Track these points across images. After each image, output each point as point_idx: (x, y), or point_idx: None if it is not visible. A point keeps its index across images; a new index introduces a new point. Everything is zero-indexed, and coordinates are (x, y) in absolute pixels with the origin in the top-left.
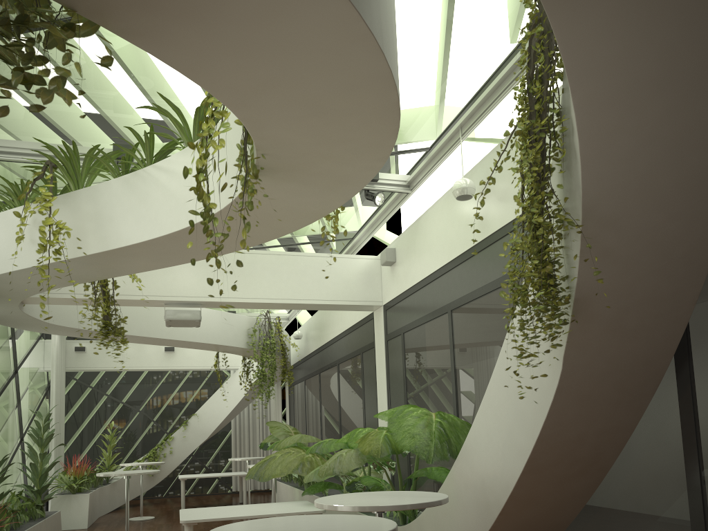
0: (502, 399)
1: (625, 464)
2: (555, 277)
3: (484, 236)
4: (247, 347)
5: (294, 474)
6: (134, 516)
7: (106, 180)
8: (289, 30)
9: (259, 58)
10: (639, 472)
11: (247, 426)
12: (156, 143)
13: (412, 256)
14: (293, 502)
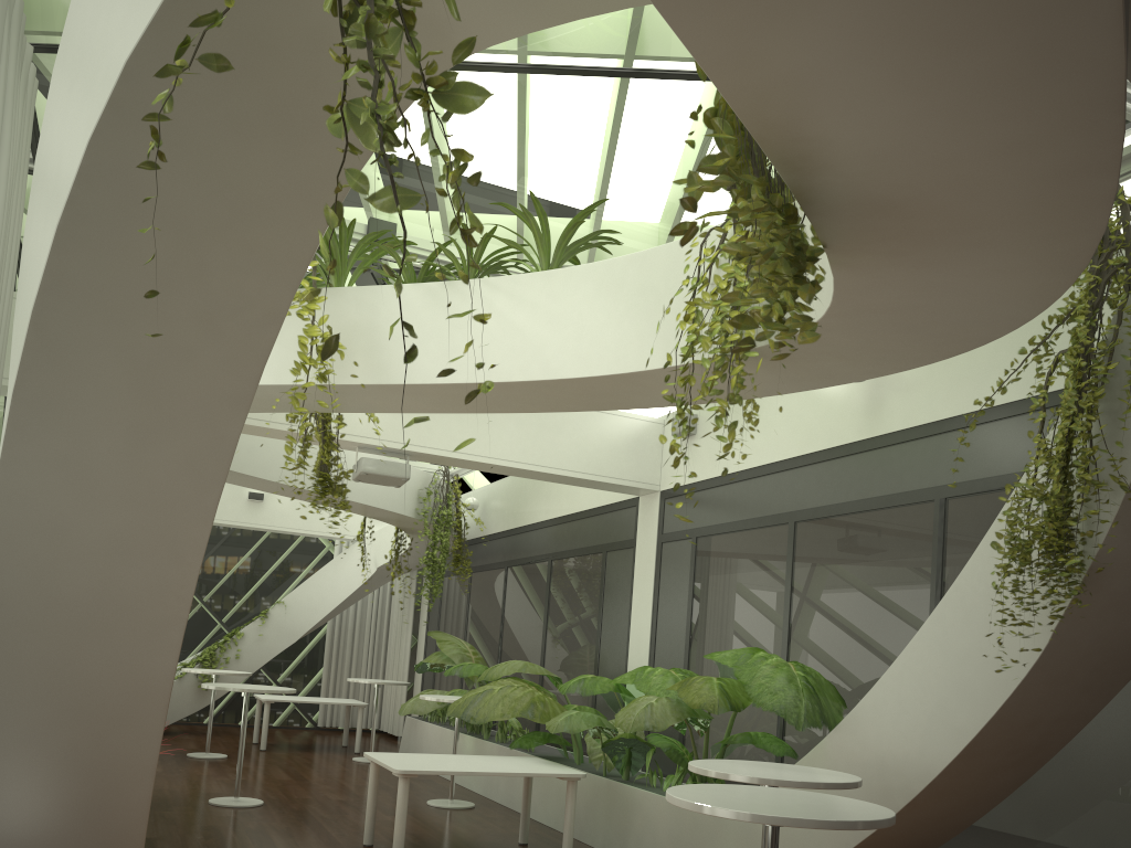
0: (933, 664)
1: (1064, 759)
2: (1074, 539)
3: (871, 434)
4: (416, 516)
5: None
6: (190, 751)
7: (382, 278)
8: (990, 284)
9: (928, 294)
10: (1085, 771)
11: (351, 629)
12: (418, 222)
13: None
14: (521, 758)
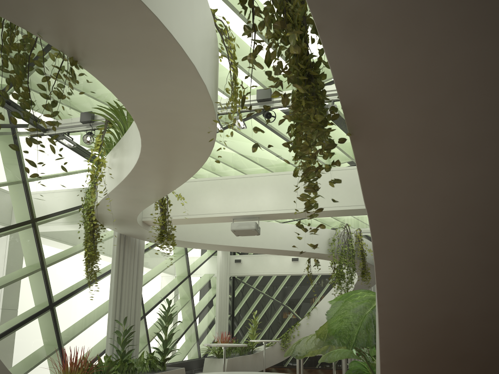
0: None
1: None
2: (313, 83)
3: None
4: (328, 253)
5: None
6: None
7: None
8: None
9: None
10: None
11: None
12: None
13: None
14: None
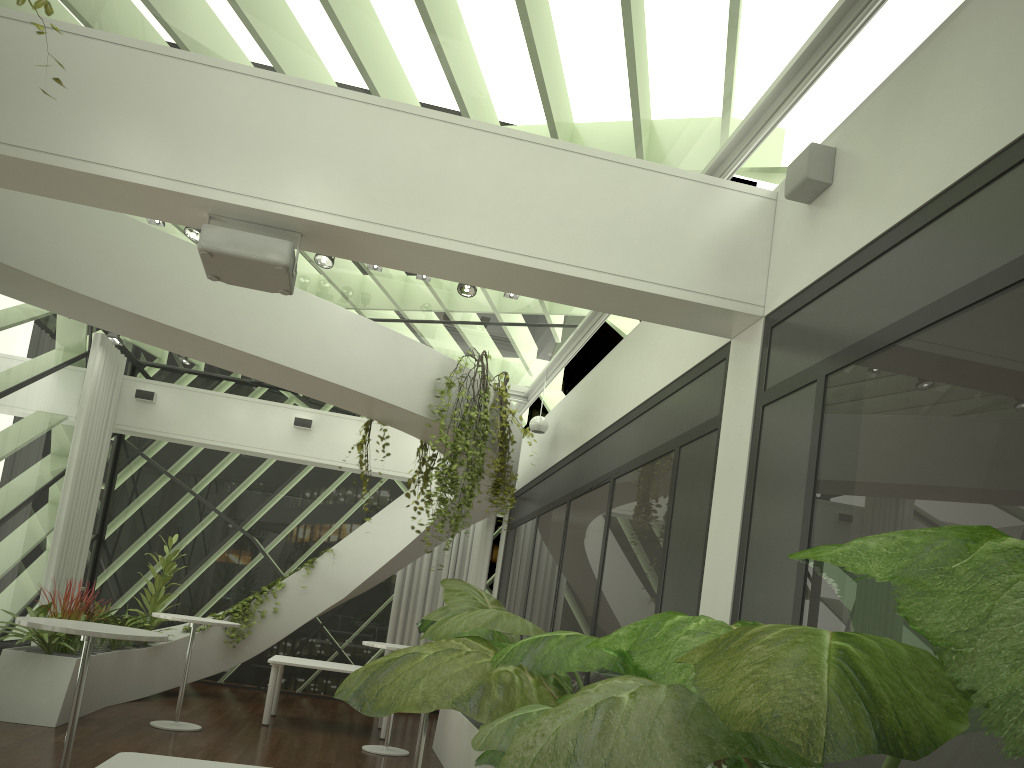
0: None
1: None
2: None
3: None
4: (429, 416)
5: None
6: (168, 718)
7: None
8: None
9: None
10: None
11: (422, 591)
12: None
13: (904, 140)
14: None
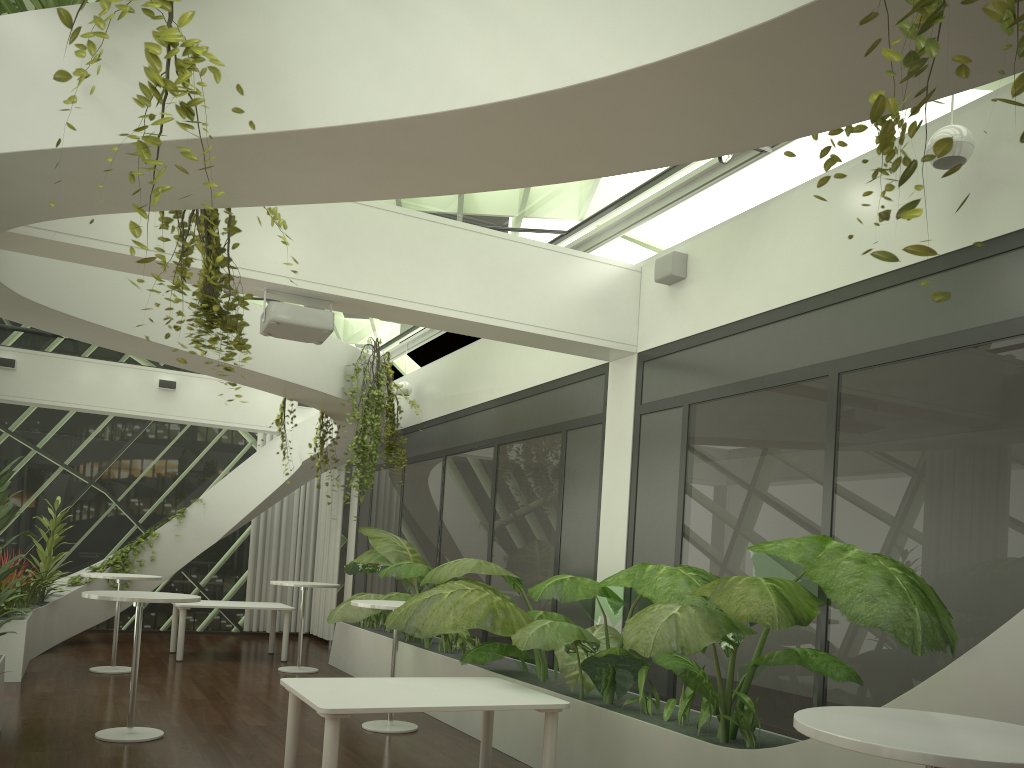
0: None
1: None
2: None
3: (967, 241)
4: (342, 397)
5: None
6: (96, 664)
7: None
8: None
9: None
10: None
11: (277, 529)
12: None
13: (736, 270)
14: (481, 681)
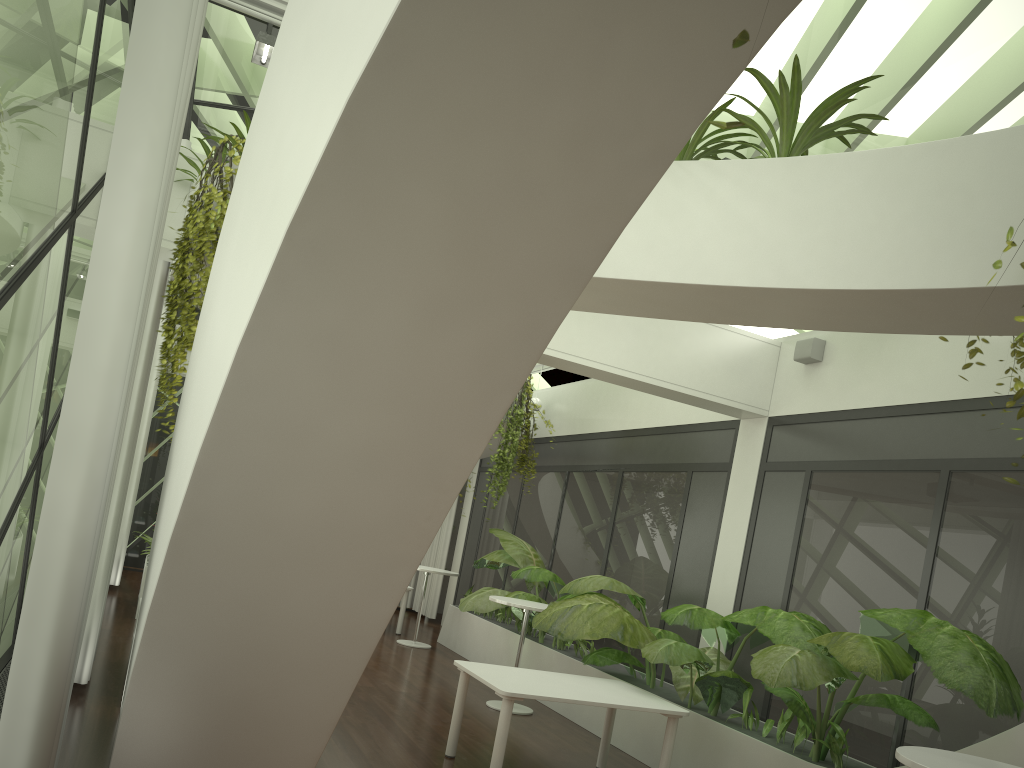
0: None
1: None
2: None
3: None
4: None
5: (516, 614)
6: None
7: None
8: None
9: None
10: None
11: None
12: None
13: (869, 364)
14: (609, 682)
